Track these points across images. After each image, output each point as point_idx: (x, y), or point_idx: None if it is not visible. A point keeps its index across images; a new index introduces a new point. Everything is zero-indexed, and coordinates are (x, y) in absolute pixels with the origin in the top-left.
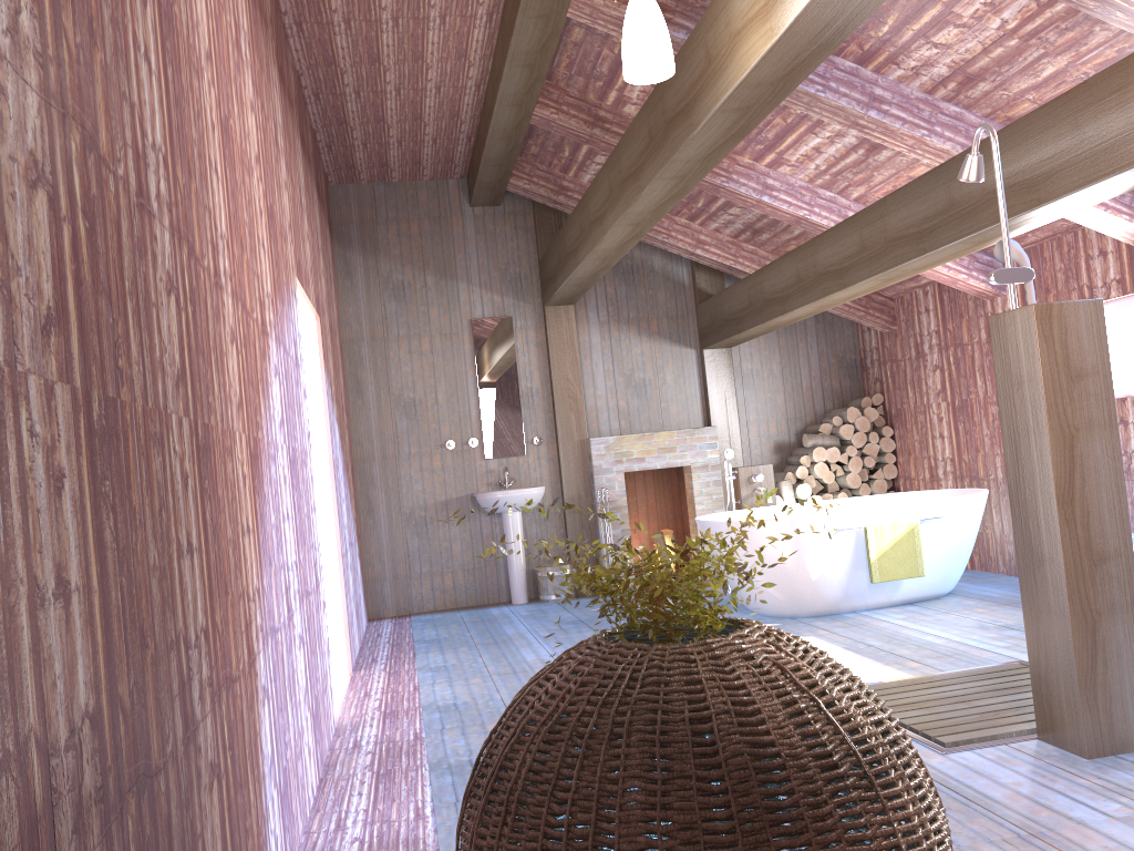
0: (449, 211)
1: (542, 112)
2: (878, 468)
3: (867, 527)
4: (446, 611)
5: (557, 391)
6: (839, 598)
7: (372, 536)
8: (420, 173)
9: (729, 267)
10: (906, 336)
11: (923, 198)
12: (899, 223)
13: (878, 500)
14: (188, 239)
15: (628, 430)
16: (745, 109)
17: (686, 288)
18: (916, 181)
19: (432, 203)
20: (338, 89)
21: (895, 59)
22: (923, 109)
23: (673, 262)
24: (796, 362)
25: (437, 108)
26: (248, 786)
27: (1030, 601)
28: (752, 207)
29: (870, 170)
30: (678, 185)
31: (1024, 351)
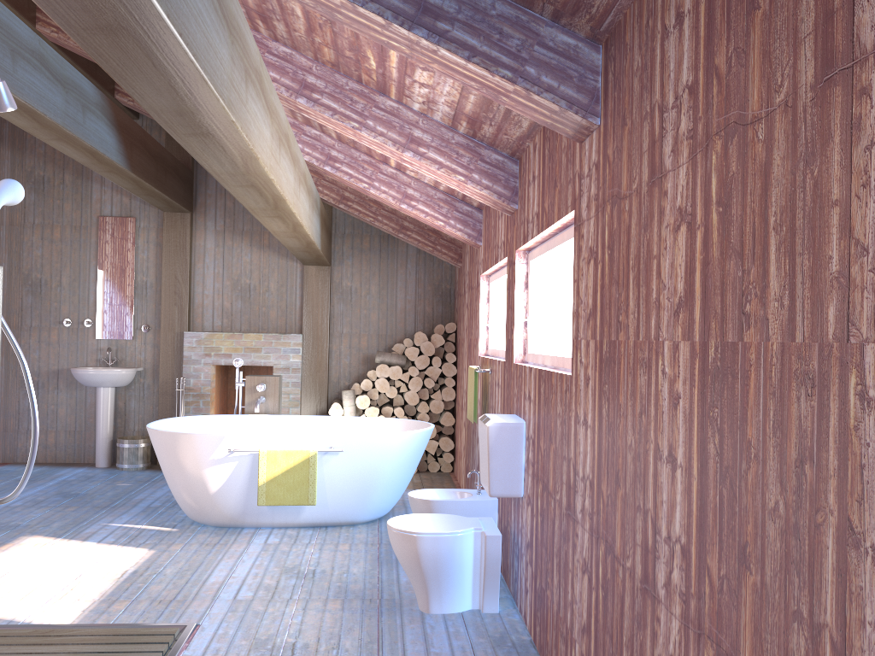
0: None
1: (43, 30)
2: (439, 389)
3: (260, 452)
4: (40, 464)
5: (165, 287)
6: (239, 514)
7: None
8: None
9: None
10: (463, 273)
11: None
12: None
13: (367, 422)
14: None
15: (229, 328)
16: None
17: None
18: None
19: None
20: None
21: None
22: None
23: None
24: (394, 286)
25: None
26: None
27: None
28: None
29: None
30: None
31: None
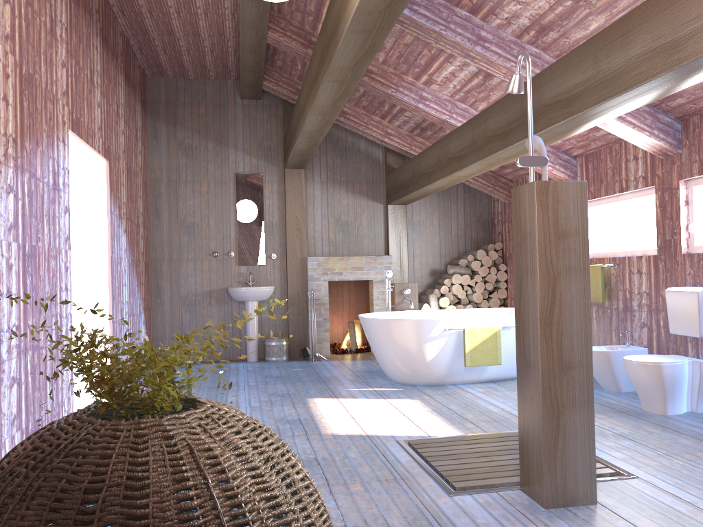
0: (226, 100)
1: (273, 35)
2: (495, 290)
3: (465, 330)
4: (204, 362)
5: (289, 225)
6: (444, 375)
7: (159, 310)
8: (207, 74)
9: (406, 152)
10: None
11: (507, 109)
12: (494, 125)
13: (485, 311)
14: None
15: (334, 254)
16: (368, 31)
17: (380, 164)
18: (504, 97)
19: (215, 94)
20: (136, 8)
21: (494, 11)
22: (513, 48)
23: (373, 146)
24: (449, 218)
25: (209, 28)
26: None
27: (521, 392)
28: (413, 111)
29: (488, 90)
30: (341, 87)
31: (529, 215)
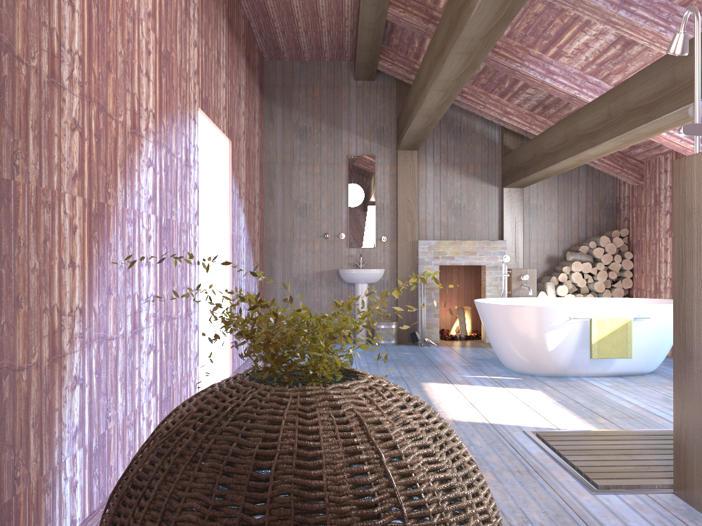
0: (340, 82)
1: (393, 11)
2: (619, 280)
3: (592, 319)
4: None
5: (400, 207)
6: (567, 366)
7: (271, 290)
8: (322, 55)
9: (525, 131)
10: (649, 189)
11: (654, 79)
12: (636, 98)
13: (610, 301)
14: (2, 39)
15: (446, 237)
16: None
17: (496, 145)
18: (651, 65)
19: (330, 76)
20: None
21: None
22: (662, 11)
23: (489, 126)
24: (569, 202)
25: (328, 7)
26: (28, 446)
27: (679, 387)
28: (538, 87)
29: (625, 61)
30: (469, 60)
31: (697, 189)
